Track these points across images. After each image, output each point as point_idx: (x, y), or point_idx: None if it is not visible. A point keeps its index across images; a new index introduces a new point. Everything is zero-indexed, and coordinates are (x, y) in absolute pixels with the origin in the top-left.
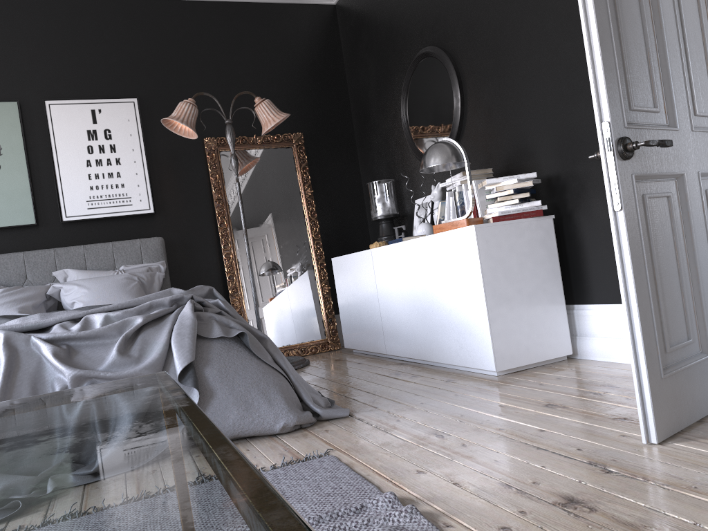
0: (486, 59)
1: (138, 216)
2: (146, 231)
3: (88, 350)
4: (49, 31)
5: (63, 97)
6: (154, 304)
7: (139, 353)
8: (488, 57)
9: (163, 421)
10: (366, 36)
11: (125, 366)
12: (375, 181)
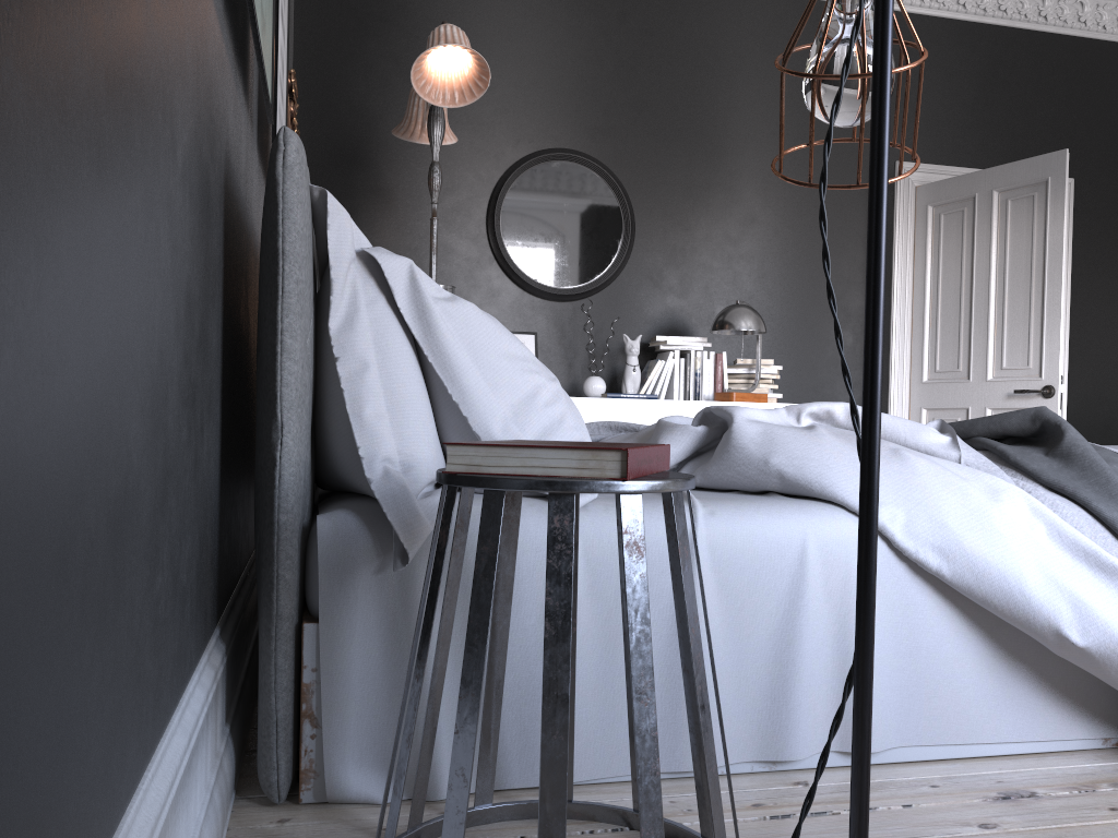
0: (683, 220)
1: None
2: None
3: None
4: None
5: None
6: None
7: None
8: (687, 220)
9: None
10: (402, 44)
11: None
12: (450, 286)
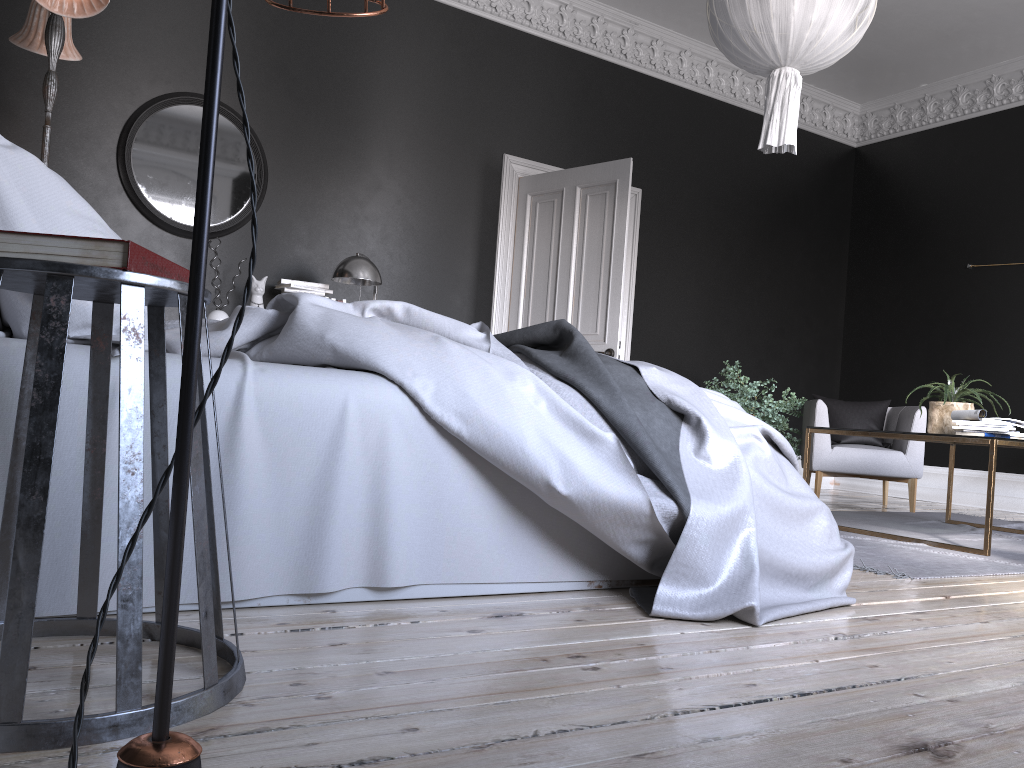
0: (314, 178)
1: None
2: None
3: None
4: None
5: None
6: None
7: None
8: (318, 179)
9: None
10: None
11: None
12: None
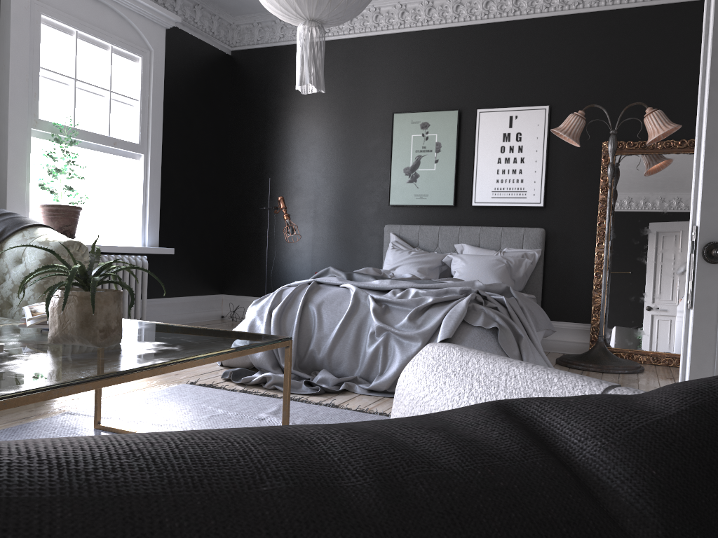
0: None
1: (530, 207)
2: (534, 221)
3: (395, 312)
4: (491, 51)
5: (491, 106)
6: (449, 290)
7: (421, 322)
8: None
9: (197, 351)
10: None
11: (409, 328)
12: None
